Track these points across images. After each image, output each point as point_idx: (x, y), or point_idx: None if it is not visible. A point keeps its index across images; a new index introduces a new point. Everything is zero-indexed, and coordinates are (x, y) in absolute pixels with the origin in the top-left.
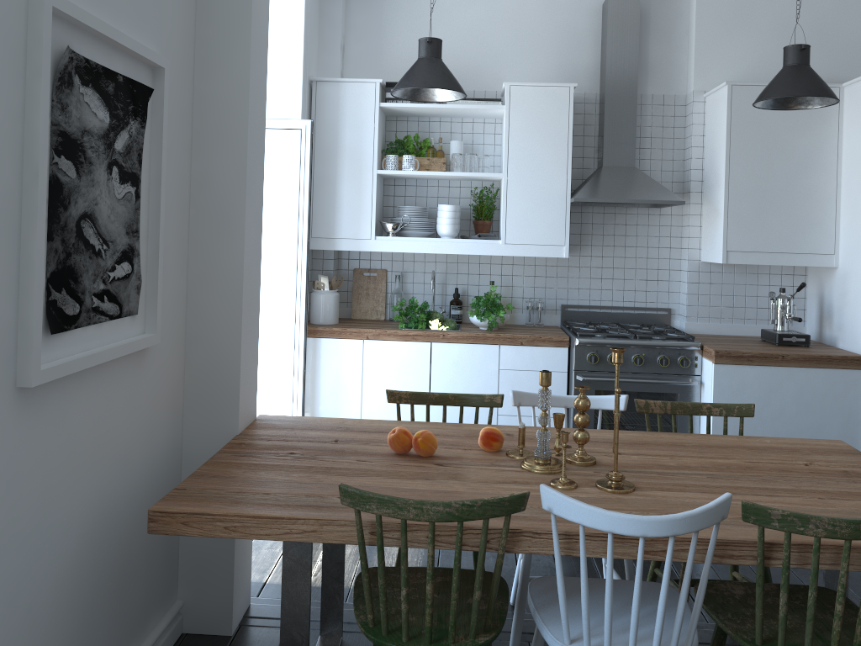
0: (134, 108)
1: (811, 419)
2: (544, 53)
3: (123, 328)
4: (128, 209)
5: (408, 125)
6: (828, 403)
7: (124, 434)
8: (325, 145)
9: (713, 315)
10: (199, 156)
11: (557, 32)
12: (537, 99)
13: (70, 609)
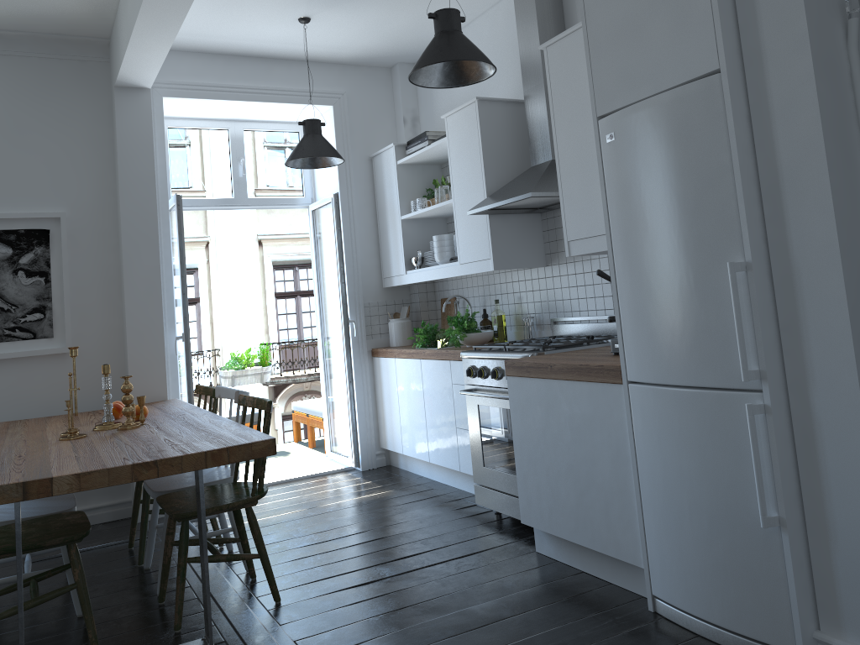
0: (38, 241)
1: (585, 449)
2: (511, 65)
3: (38, 344)
4: (37, 288)
5: None
6: (596, 429)
7: (45, 394)
8: (380, 204)
9: None
10: (119, 252)
11: (516, 40)
12: (460, 123)
13: None
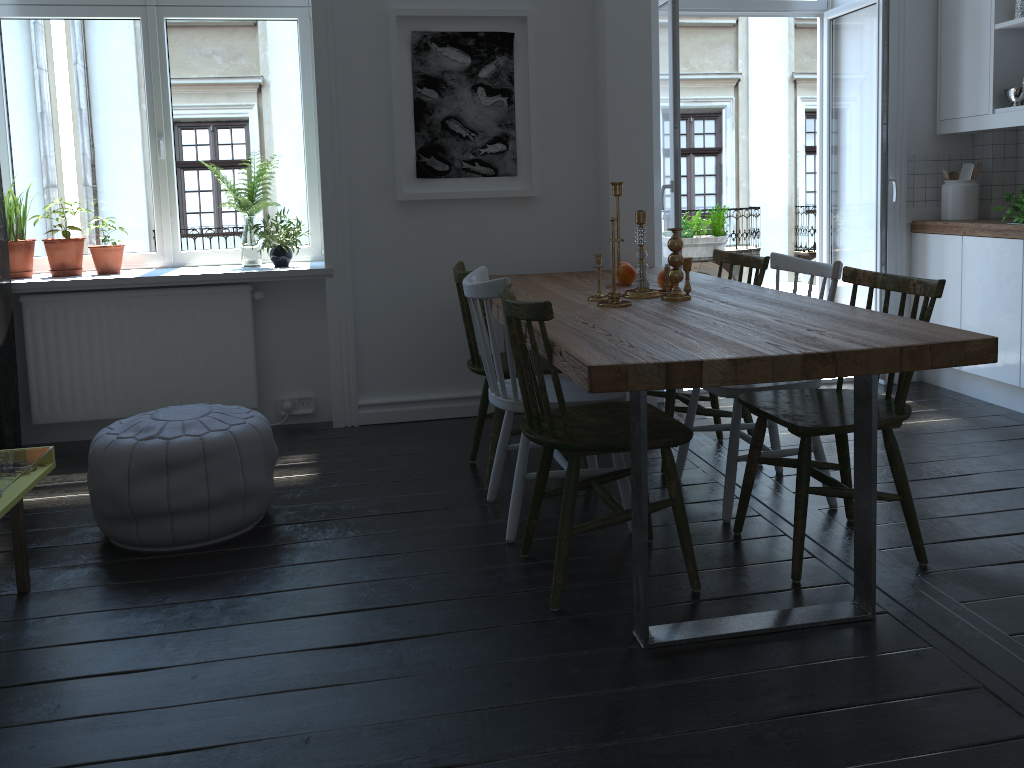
0: (500, 49)
1: None
2: None
3: (500, 183)
4: (499, 111)
5: None
6: None
7: (507, 247)
8: (949, 8)
9: None
10: (596, 67)
11: None
12: None
13: (455, 326)
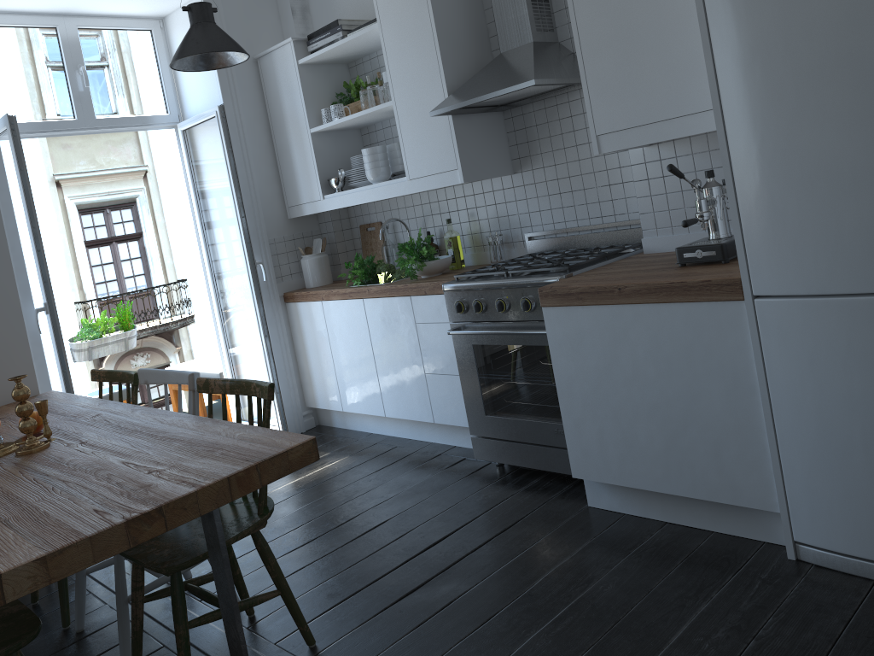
0: None
1: (679, 383)
2: None
3: None
4: None
5: (364, 67)
6: (698, 358)
7: None
8: (276, 116)
9: (676, 223)
10: None
11: None
12: (399, 3)
13: None
